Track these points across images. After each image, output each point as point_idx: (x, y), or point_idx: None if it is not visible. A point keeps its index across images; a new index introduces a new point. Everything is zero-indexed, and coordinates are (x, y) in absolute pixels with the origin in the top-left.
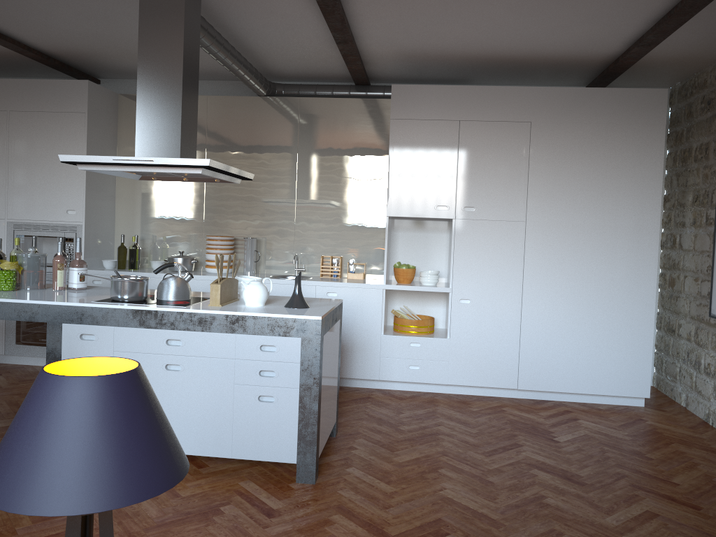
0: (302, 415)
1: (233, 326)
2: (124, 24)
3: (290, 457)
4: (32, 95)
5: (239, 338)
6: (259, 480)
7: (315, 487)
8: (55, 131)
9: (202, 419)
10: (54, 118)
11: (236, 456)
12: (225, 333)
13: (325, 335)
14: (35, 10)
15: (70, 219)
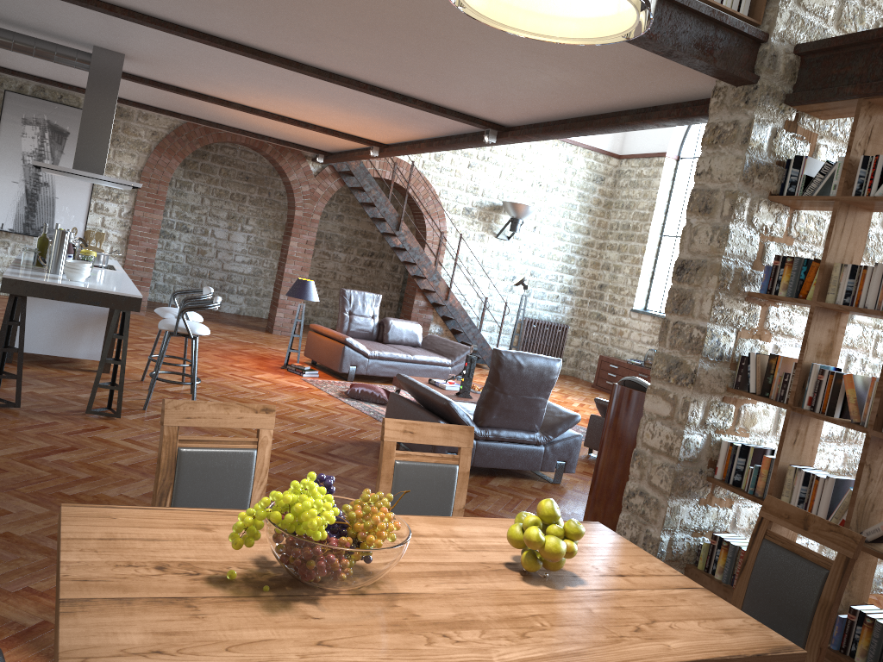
0: None
1: None
2: (6, 7)
3: None
4: None
5: None
6: None
7: None
8: None
9: None
10: None
11: None
12: None
13: None
14: (48, 6)
15: None
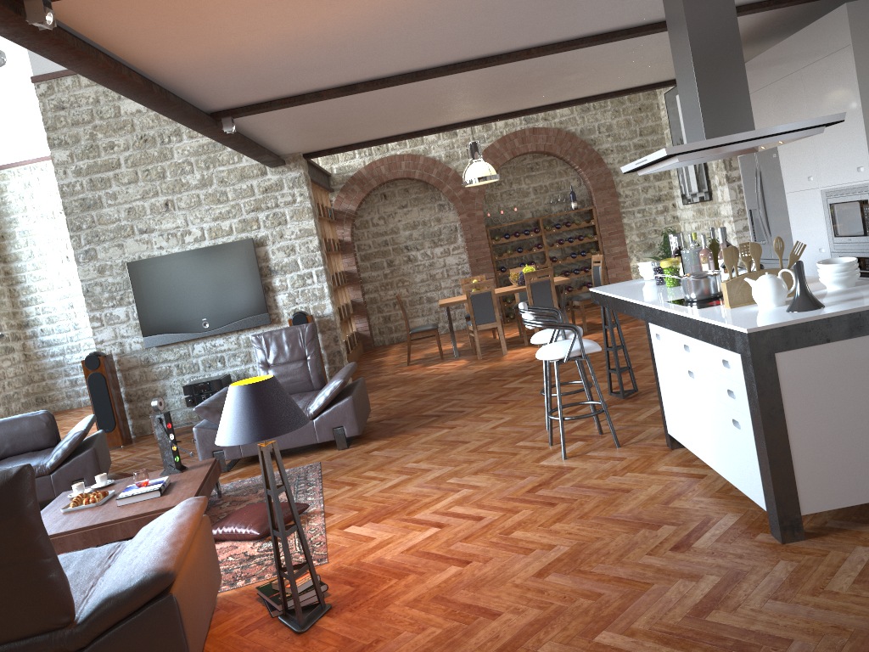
0: (759, 452)
1: (706, 334)
2: None
3: (761, 501)
4: (811, 43)
5: (710, 348)
6: (750, 518)
7: (775, 546)
8: (833, 78)
9: (712, 434)
10: (829, 62)
11: (734, 484)
12: (704, 342)
13: (793, 353)
14: None
15: (861, 178)
